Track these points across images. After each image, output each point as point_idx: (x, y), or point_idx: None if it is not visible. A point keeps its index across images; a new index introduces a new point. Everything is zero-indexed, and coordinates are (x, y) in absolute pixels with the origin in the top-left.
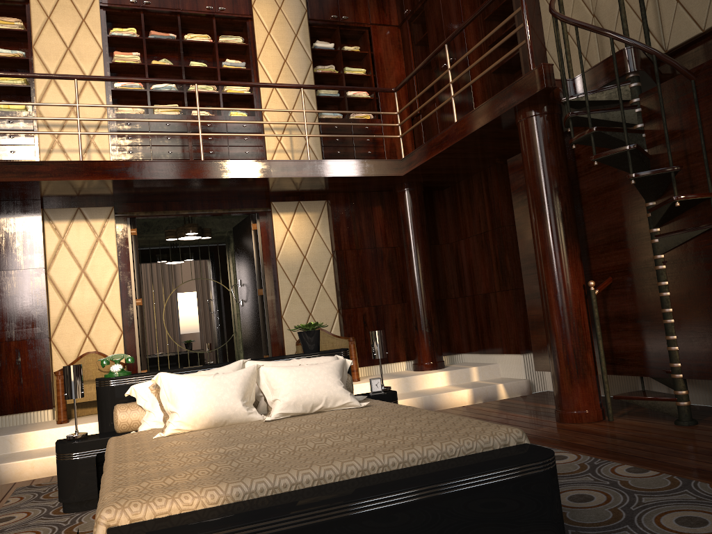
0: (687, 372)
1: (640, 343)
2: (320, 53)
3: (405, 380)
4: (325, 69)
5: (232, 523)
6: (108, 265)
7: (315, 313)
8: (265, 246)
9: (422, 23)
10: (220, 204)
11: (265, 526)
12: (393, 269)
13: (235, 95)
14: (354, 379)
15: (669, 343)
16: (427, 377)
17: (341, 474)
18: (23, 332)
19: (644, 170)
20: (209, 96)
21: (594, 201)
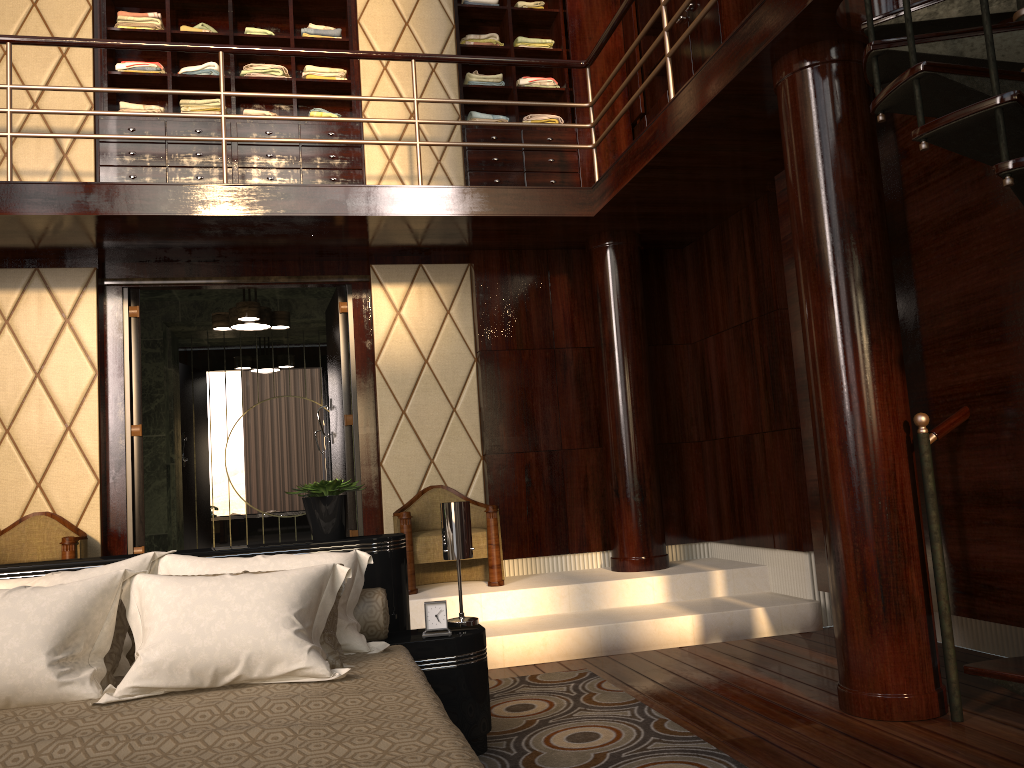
0: None
1: None
2: (475, 14)
3: (582, 589)
4: (481, 40)
5: None
6: (80, 366)
7: (440, 461)
8: (361, 341)
9: None
10: (283, 268)
11: None
12: (585, 386)
13: (321, 84)
14: (492, 583)
15: None
16: (627, 585)
17: None
18: None
19: None
20: (277, 86)
21: (935, 245)
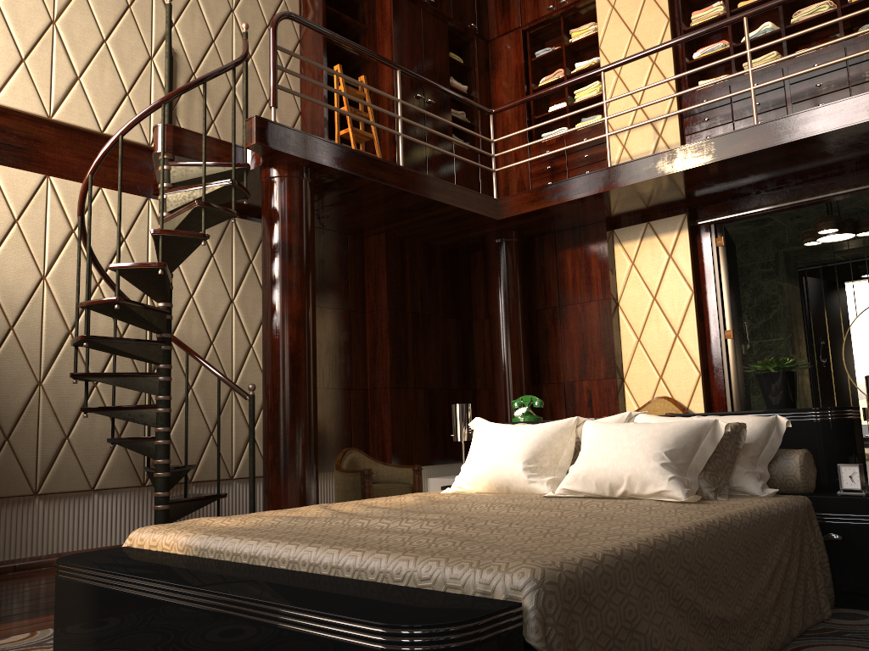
0: None
1: None
2: None
3: None
4: None
5: (103, 566)
6: (681, 288)
7: None
8: None
9: None
10: (841, 181)
11: (109, 579)
12: None
13: (867, 2)
14: None
15: None
16: None
17: (273, 558)
18: (593, 370)
19: None
20: (826, 19)
21: None
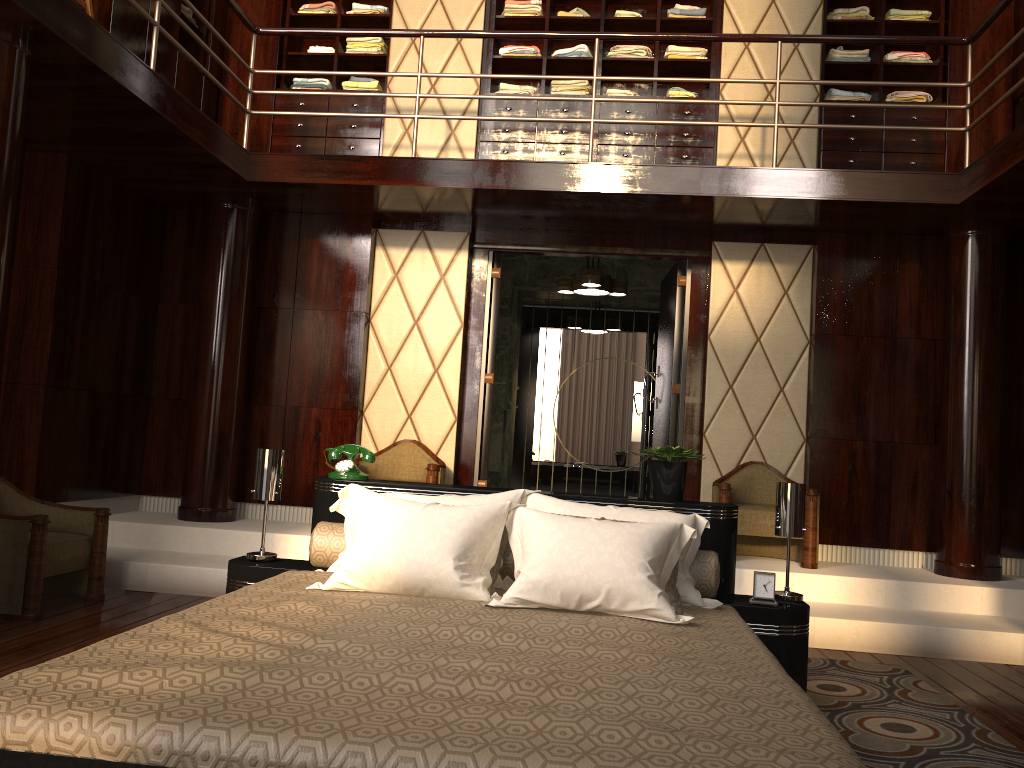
0: None
1: None
2: None
3: (900, 587)
4: (850, 15)
5: None
6: (449, 318)
7: (762, 438)
8: (695, 314)
9: None
10: (629, 240)
11: None
12: (926, 380)
13: (681, 63)
14: (805, 564)
15: None
16: (951, 590)
17: None
18: (328, 397)
19: None
20: (639, 66)
21: None
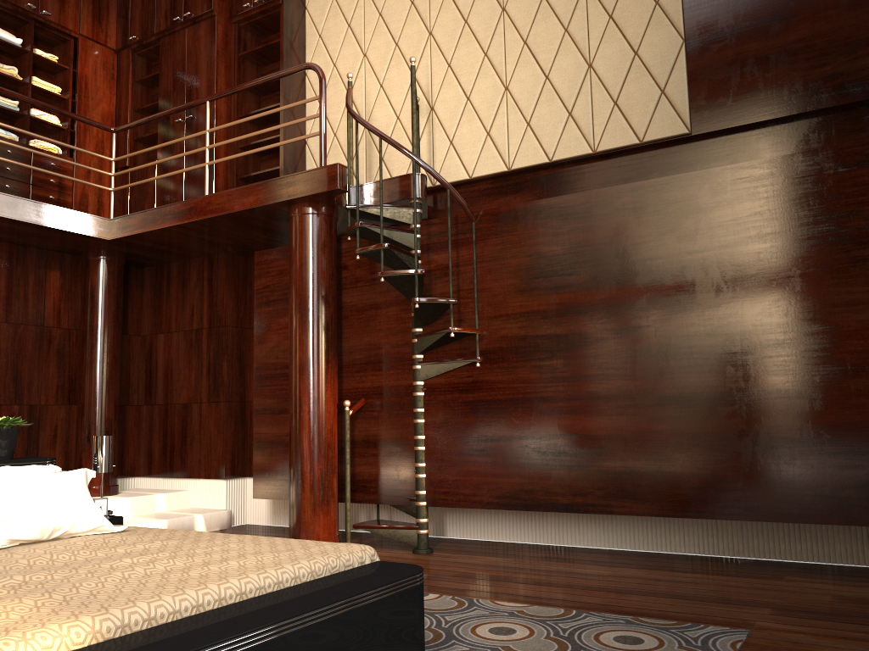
0: (431, 499)
1: (387, 469)
2: None
3: None
4: (5, 70)
5: None
6: None
7: None
8: None
9: (148, 59)
10: None
11: None
12: (64, 358)
13: None
14: None
15: (418, 470)
16: None
17: (220, 599)
18: None
19: (418, 295)
20: None
21: (356, 317)
